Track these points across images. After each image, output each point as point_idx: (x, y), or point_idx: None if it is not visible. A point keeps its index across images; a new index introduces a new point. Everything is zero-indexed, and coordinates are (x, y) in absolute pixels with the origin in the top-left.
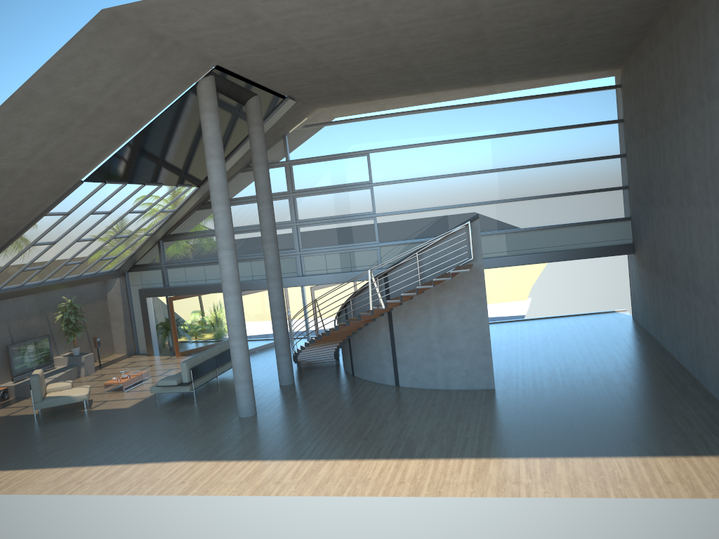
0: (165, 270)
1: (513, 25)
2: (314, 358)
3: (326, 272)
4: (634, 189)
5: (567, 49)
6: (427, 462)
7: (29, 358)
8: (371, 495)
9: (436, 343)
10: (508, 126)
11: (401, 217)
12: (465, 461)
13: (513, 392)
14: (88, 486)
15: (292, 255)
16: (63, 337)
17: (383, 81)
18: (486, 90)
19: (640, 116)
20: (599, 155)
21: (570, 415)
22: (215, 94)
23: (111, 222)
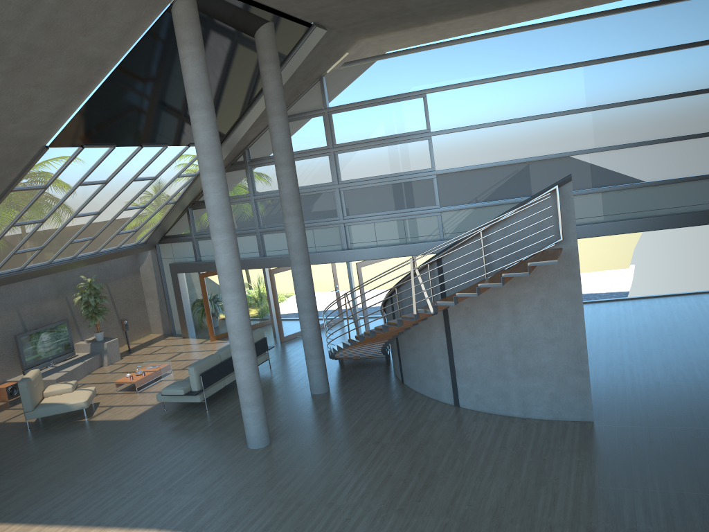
0: (196, 242)
1: None
2: (357, 356)
3: (375, 244)
4: None
5: None
6: None
7: (43, 347)
8: None
9: (509, 355)
10: (612, 48)
11: (468, 174)
12: None
13: (621, 430)
14: None
15: (335, 224)
16: (84, 321)
17: None
18: (580, 2)
19: None
20: None
21: None
22: (197, 20)
23: (113, 193)
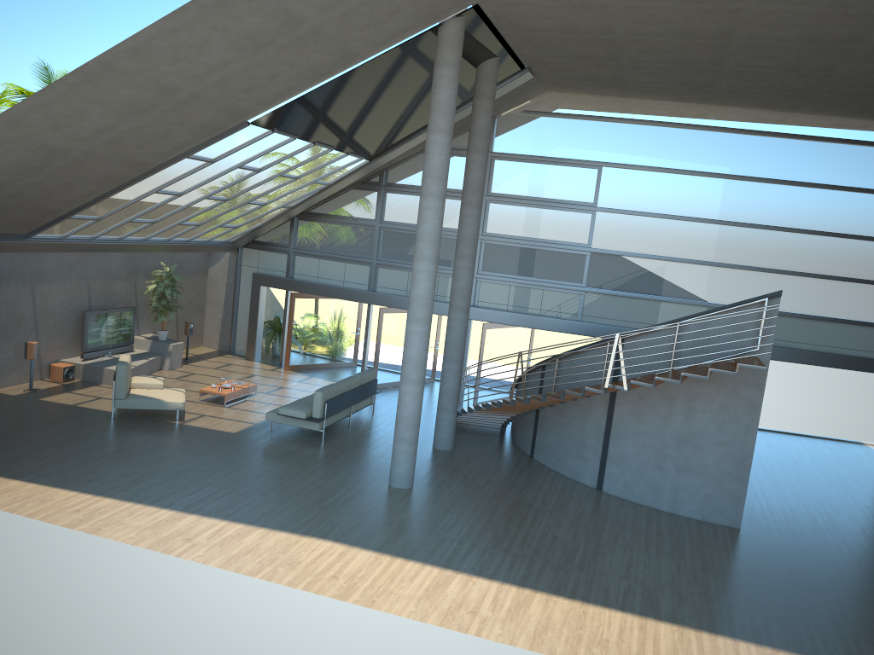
0: (292, 256)
1: None
2: (477, 420)
3: (505, 309)
4: None
5: None
6: (685, 632)
7: (106, 332)
8: None
9: (672, 449)
10: (798, 173)
11: (624, 260)
12: (741, 645)
13: (769, 541)
14: (202, 548)
15: None
16: (151, 314)
17: (663, 76)
18: (776, 118)
19: None
20: None
21: (868, 601)
22: (462, 44)
23: (254, 183)
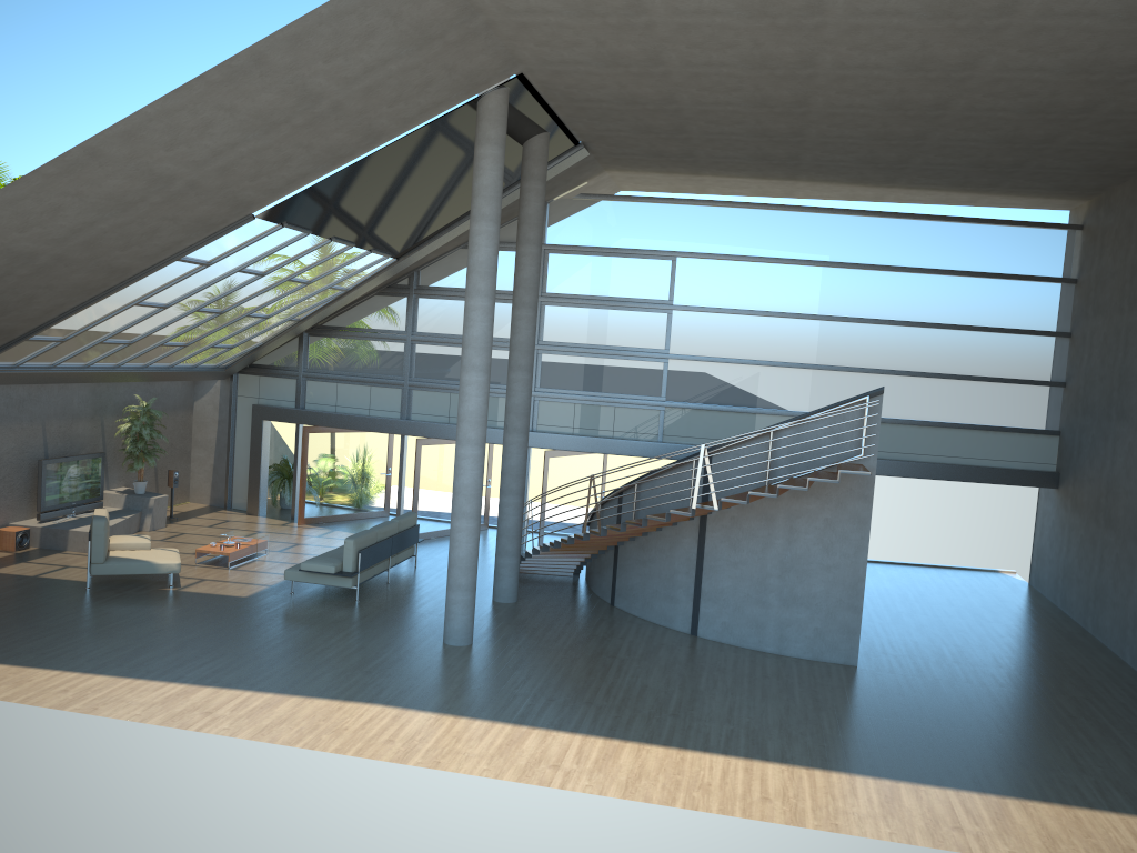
0: (303, 382)
1: (999, 104)
2: (544, 567)
3: (571, 432)
4: (1079, 390)
5: (1041, 156)
6: (795, 771)
7: (68, 486)
8: (723, 813)
9: (774, 578)
10: (900, 256)
11: (709, 366)
12: (858, 779)
13: (889, 677)
14: (226, 721)
15: None
16: (124, 461)
17: (739, 149)
18: (872, 194)
19: (1121, 280)
20: (1030, 327)
21: (997, 729)
22: (506, 118)
23: (256, 290)
